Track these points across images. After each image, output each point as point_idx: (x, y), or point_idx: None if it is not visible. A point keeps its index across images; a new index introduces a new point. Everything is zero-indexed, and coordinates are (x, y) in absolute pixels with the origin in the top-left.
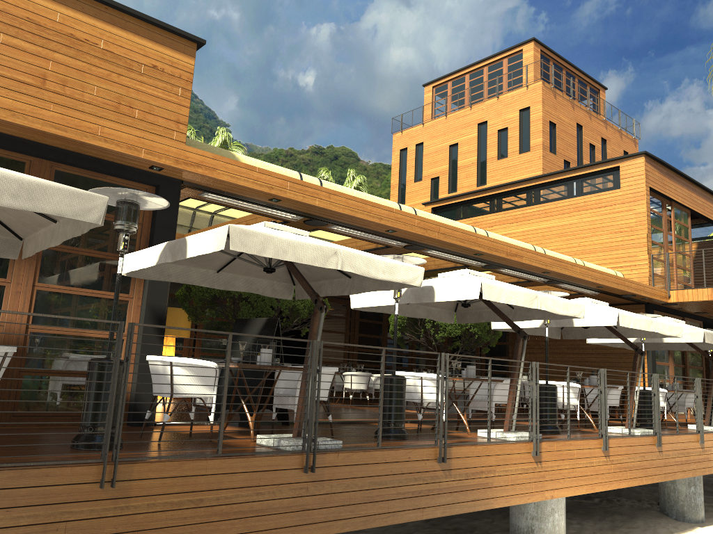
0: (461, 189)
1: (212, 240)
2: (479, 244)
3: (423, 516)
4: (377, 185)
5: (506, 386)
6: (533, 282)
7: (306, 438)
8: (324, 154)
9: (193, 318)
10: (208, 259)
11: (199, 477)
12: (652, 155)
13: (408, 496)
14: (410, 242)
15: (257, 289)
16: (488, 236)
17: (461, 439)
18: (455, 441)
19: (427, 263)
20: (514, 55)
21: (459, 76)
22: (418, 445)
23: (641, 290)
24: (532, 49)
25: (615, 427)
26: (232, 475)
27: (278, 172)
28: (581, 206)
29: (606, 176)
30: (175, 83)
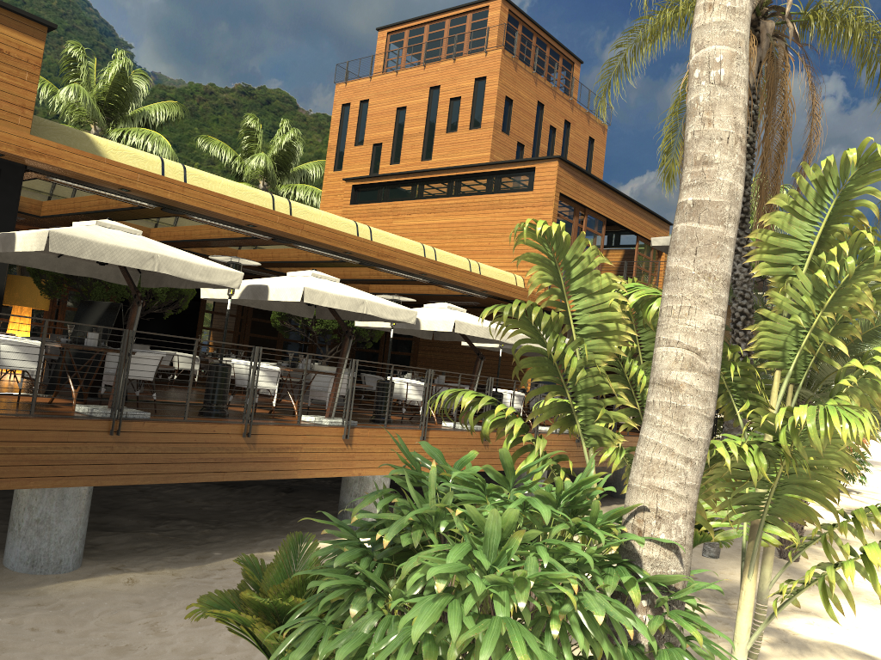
0: (405, 161)
1: (35, 241)
2: (347, 243)
3: (224, 478)
4: (318, 140)
5: (343, 380)
6: (419, 281)
7: (114, 408)
8: (253, 96)
9: (47, 292)
10: (47, 245)
11: (12, 431)
12: (567, 160)
13: (210, 462)
14: (274, 236)
15: (100, 275)
16: (358, 236)
17: (270, 419)
18: (271, 422)
19: (310, 254)
20: (480, 11)
21: (418, 26)
22: (225, 421)
23: (529, 298)
24: (499, 7)
25: (450, 423)
26: (42, 432)
27: (137, 156)
28: (495, 204)
29: (524, 175)
30: (22, 67)
